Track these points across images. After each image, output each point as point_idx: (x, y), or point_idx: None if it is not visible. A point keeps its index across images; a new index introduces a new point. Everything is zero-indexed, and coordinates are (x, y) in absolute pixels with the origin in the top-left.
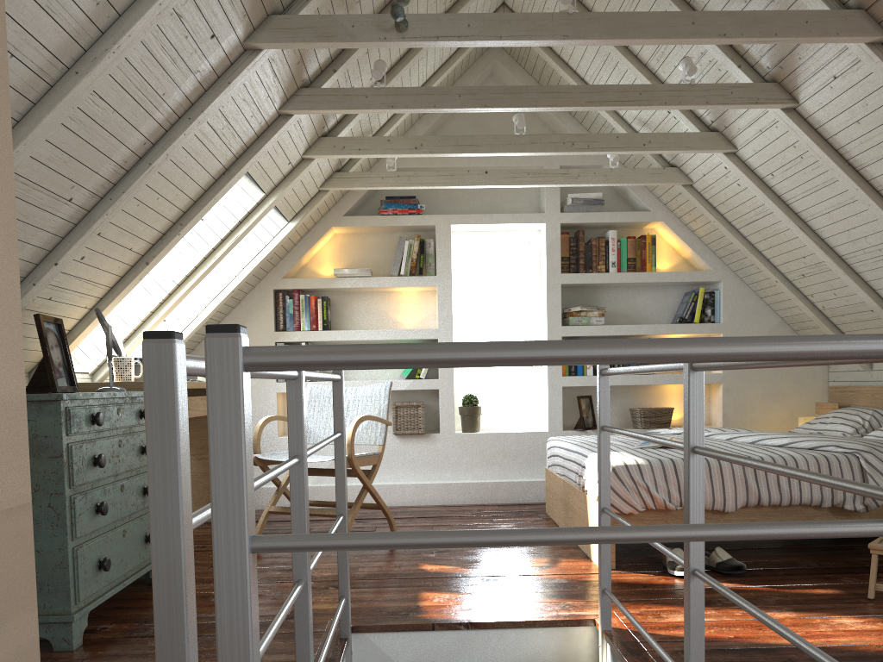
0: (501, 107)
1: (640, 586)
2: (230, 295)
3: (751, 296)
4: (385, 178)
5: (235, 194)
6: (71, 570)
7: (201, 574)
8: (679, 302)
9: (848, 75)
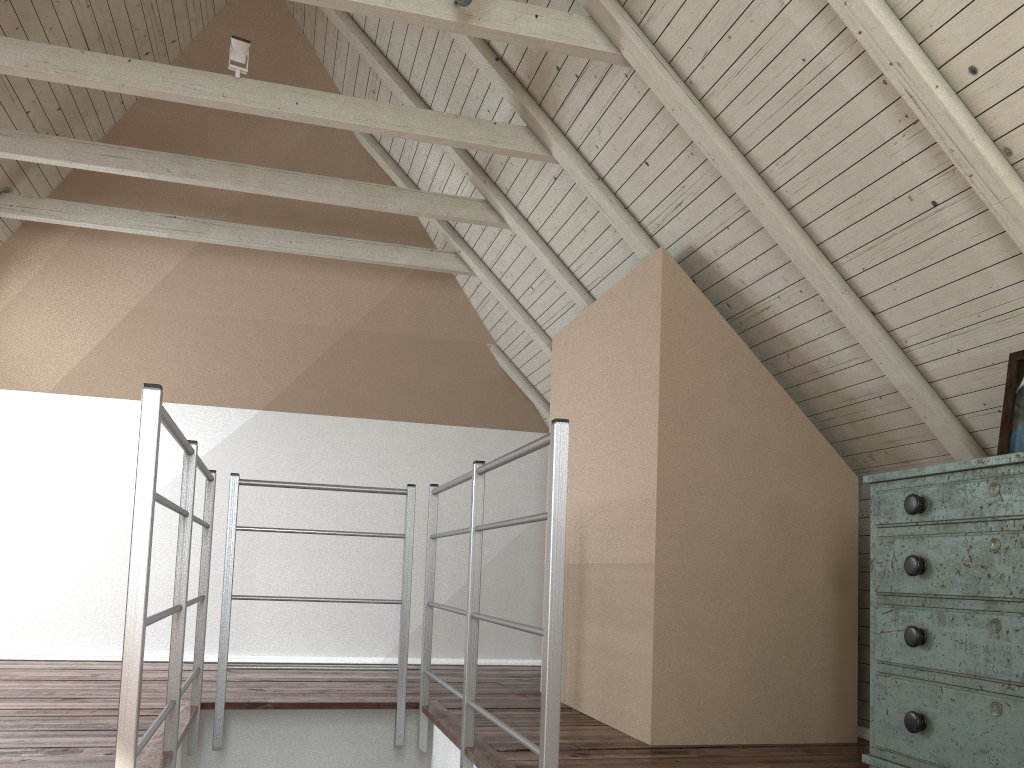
0: None
1: None
2: None
3: None
4: None
5: None
6: (872, 698)
7: None
8: None
9: None
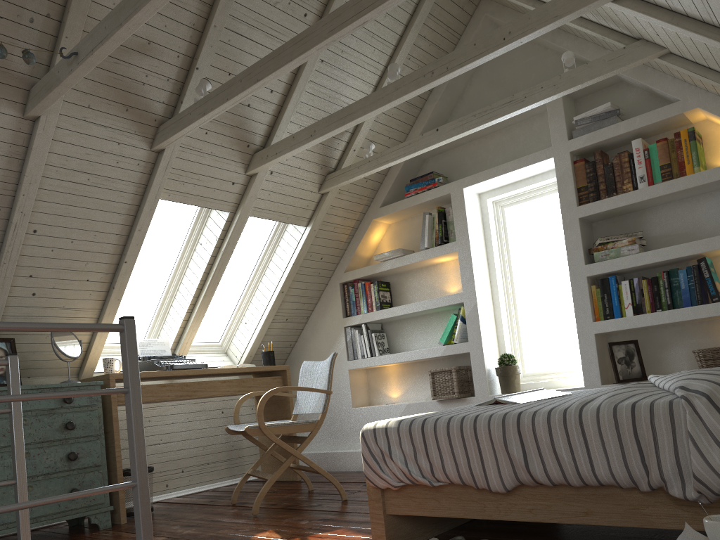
0: (267, 75)
1: None
2: (282, 295)
3: None
4: (360, 167)
5: (215, 218)
6: None
7: None
8: None
9: None
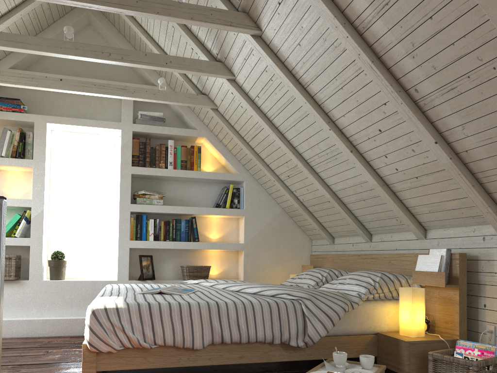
0: None
1: None
2: None
3: (263, 192)
4: None
5: None
6: None
7: None
8: (218, 194)
9: (287, 0)
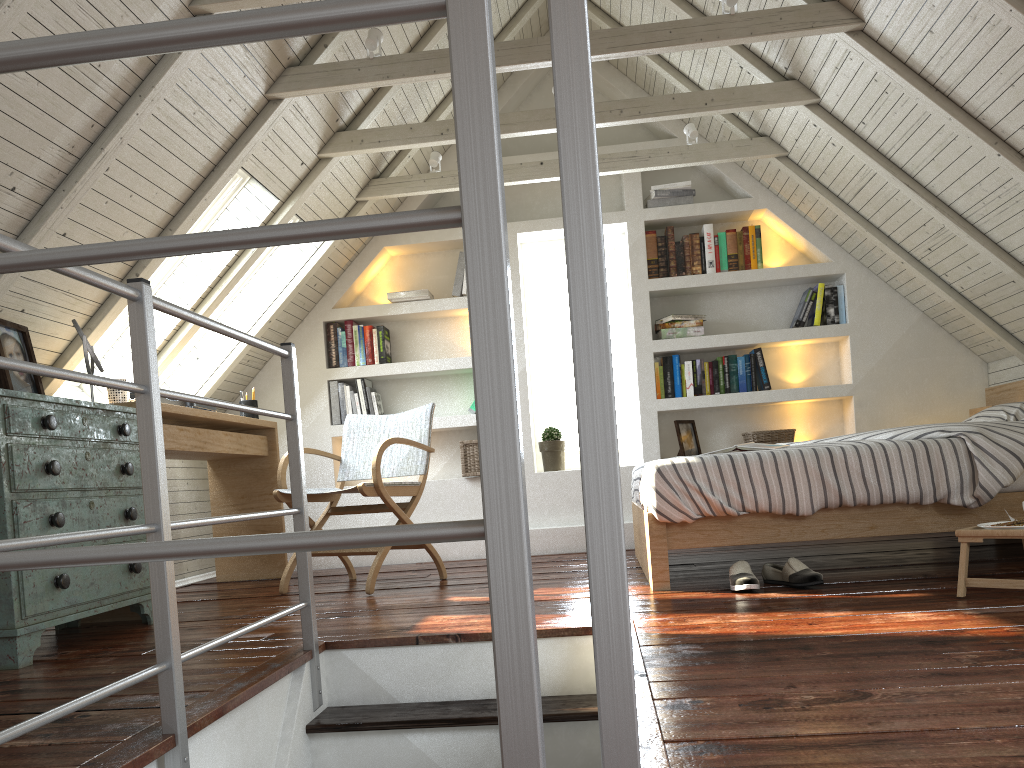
0: (509, 64)
1: (685, 601)
2: (267, 326)
3: (883, 288)
4: (427, 181)
5: (248, 203)
6: (14, 580)
7: (205, 614)
8: (797, 305)
9: None
